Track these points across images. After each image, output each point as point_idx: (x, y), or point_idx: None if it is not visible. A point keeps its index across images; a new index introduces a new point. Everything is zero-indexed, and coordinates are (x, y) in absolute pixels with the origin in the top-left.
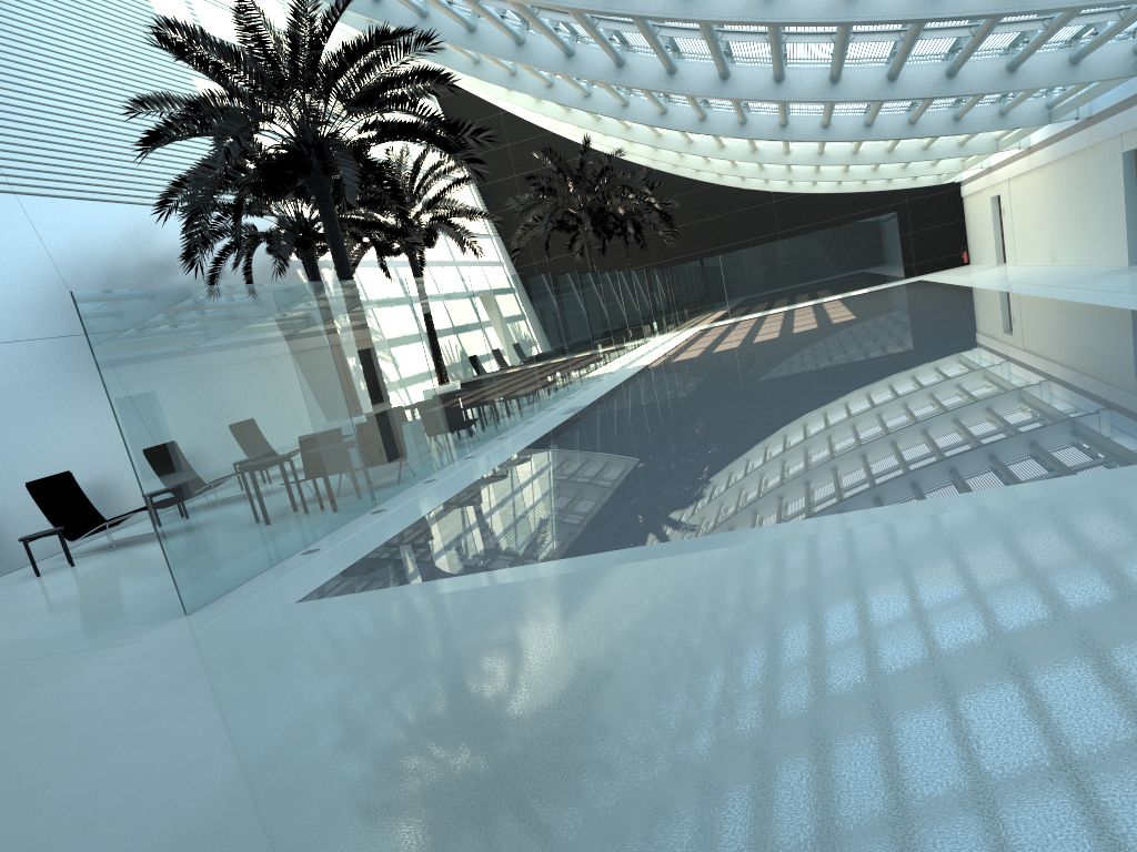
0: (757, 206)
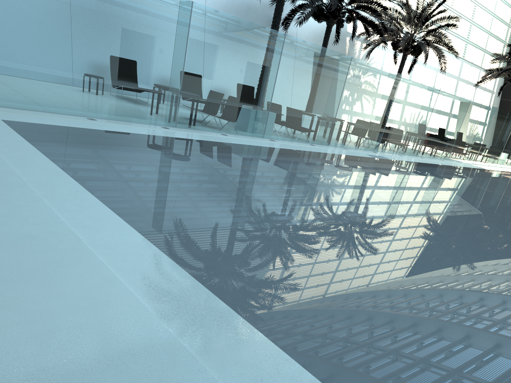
0: None
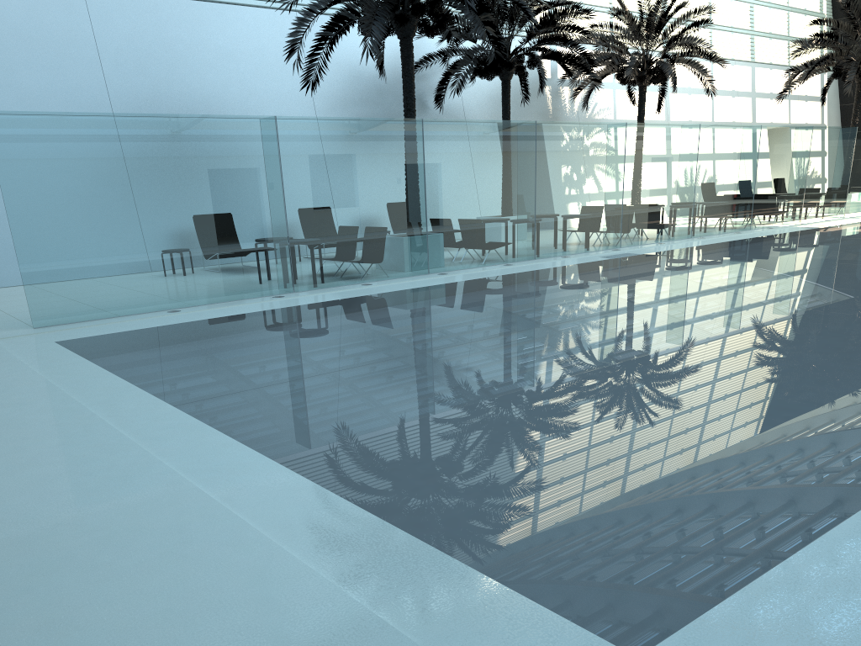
0: None
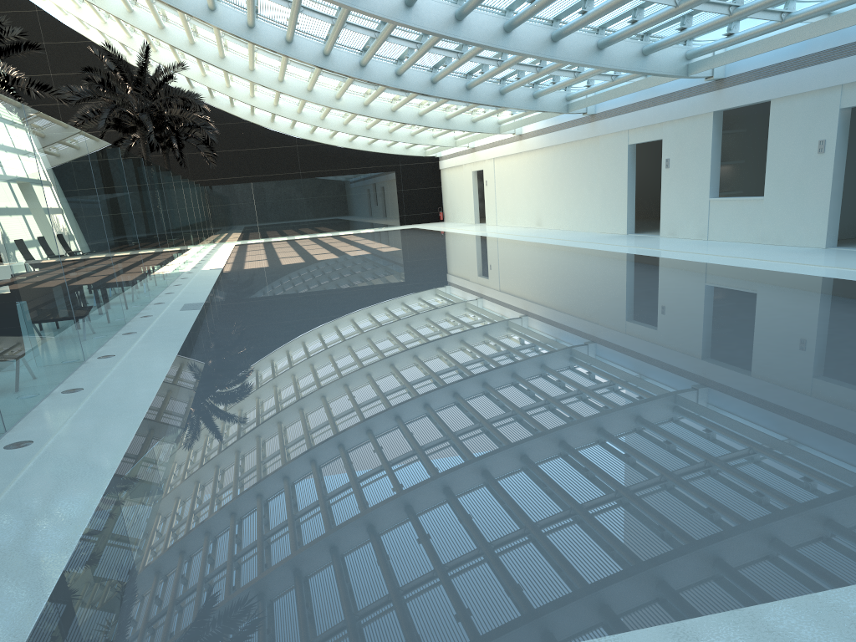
0: (283, 147)
